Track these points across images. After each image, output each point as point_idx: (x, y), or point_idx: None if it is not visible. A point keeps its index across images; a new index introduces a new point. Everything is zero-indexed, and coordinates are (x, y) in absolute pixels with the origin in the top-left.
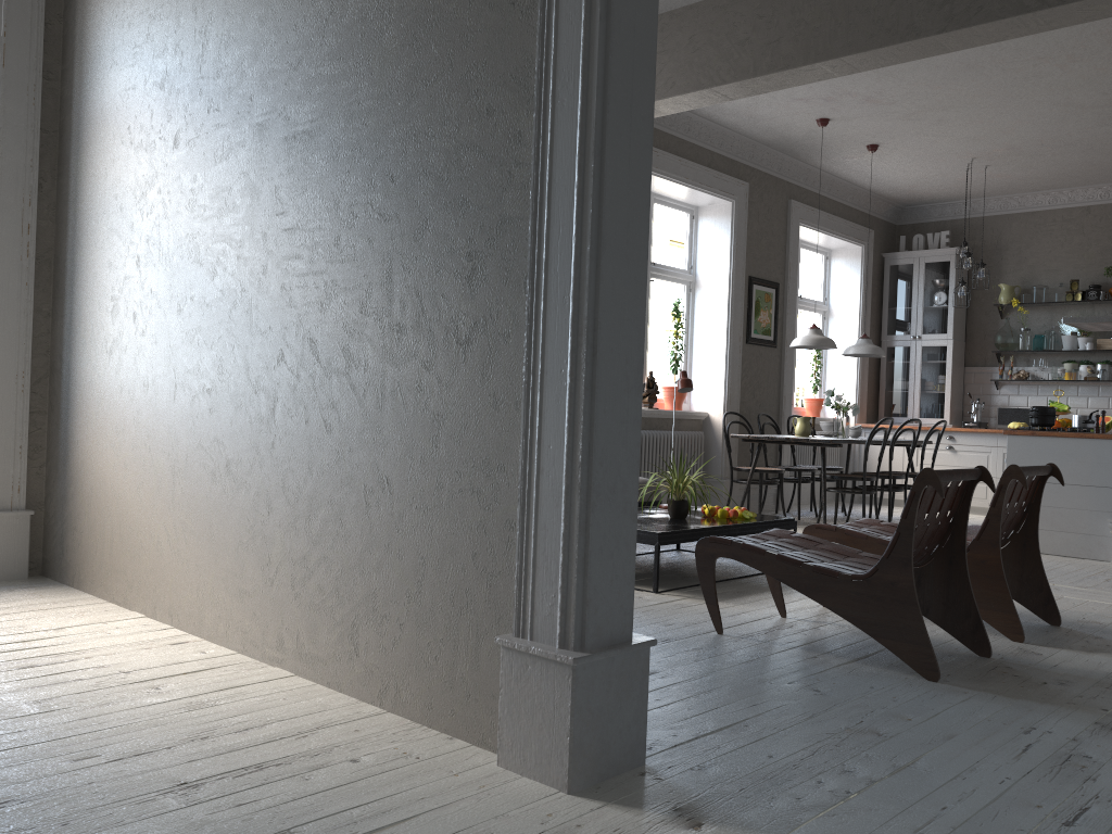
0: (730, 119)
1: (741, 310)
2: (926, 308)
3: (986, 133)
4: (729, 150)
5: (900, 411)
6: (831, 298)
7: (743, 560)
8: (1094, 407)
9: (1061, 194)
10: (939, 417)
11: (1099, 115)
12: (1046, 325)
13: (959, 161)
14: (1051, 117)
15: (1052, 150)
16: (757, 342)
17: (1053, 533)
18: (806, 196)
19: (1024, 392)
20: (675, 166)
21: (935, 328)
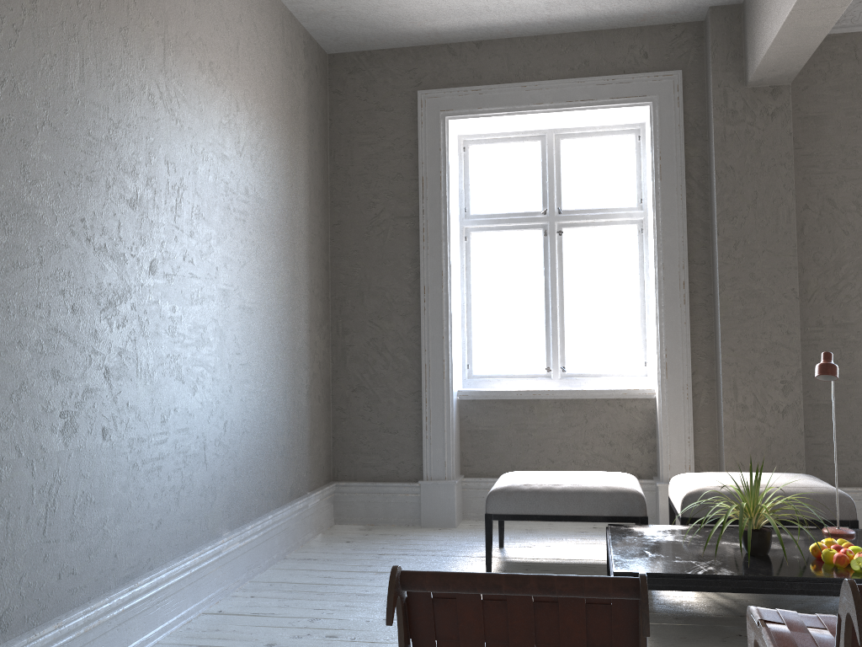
0: None
1: None
2: None
3: None
4: None
5: None
6: None
7: None
8: None
9: None
10: None
11: None
12: None
13: None
14: None
15: None
16: None
17: None
18: None
19: None
20: None
21: None
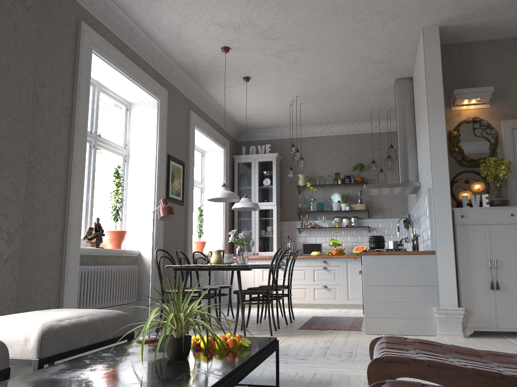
0: (162, 37)
1: (163, 176)
2: (260, 187)
3: (314, 76)
4: (156, 64)
5: (247, 248)
6: (205, 179)
7: None
8: (351, 242)
9: (326, 128)
10: (271, 251)
11: (377, 70)
12: (323, 197)
13: (289, 97)
14: (353, 68)
15: (339, 95)
16: (173, 200)
17: (398, 320)
18: (198, 111)
19: (314, 235)
20: (122, 61)
21: (266, 199)
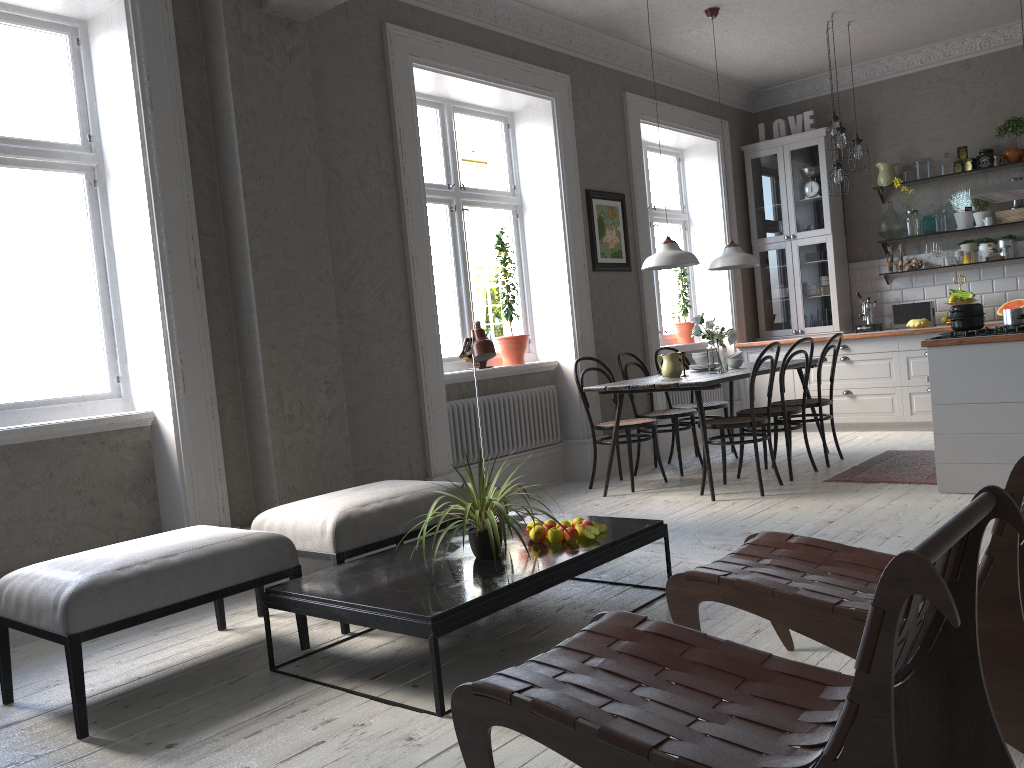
0: None
1: (580, 231)
2: (798, 203)
3: None
4: (538, 36)
5: (783, 322)
6: (690, 204)
7: (537, 736)
8: (1000, 291)
9: (934, 50)
10: (828, 324)
11: None
12: (934, 203)
13: (817, 19)
14: None
15: None
16: (606, 268)
17: (1003, 467)
18: (643, 86)
19: (919, 283)
20: (468, 60)
21: (810, 224)
